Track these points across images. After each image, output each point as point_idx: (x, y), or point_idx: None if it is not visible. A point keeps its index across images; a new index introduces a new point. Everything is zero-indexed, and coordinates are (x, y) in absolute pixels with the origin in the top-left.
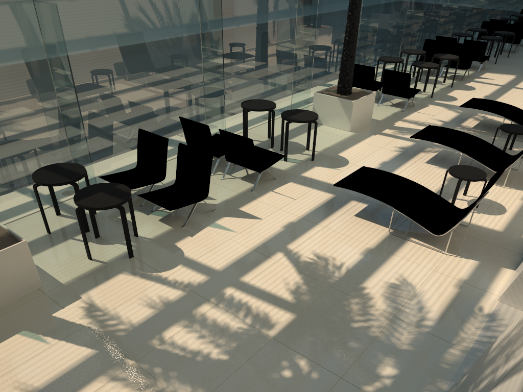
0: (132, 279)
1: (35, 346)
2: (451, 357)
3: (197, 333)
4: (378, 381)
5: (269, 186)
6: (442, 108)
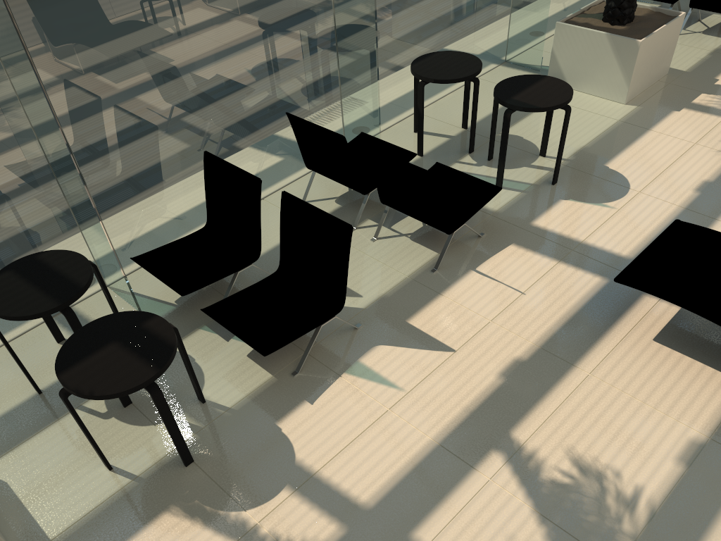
0: (186, 532)
1: None
2: None
3: None
4: None
5: (469, 257)
6: None
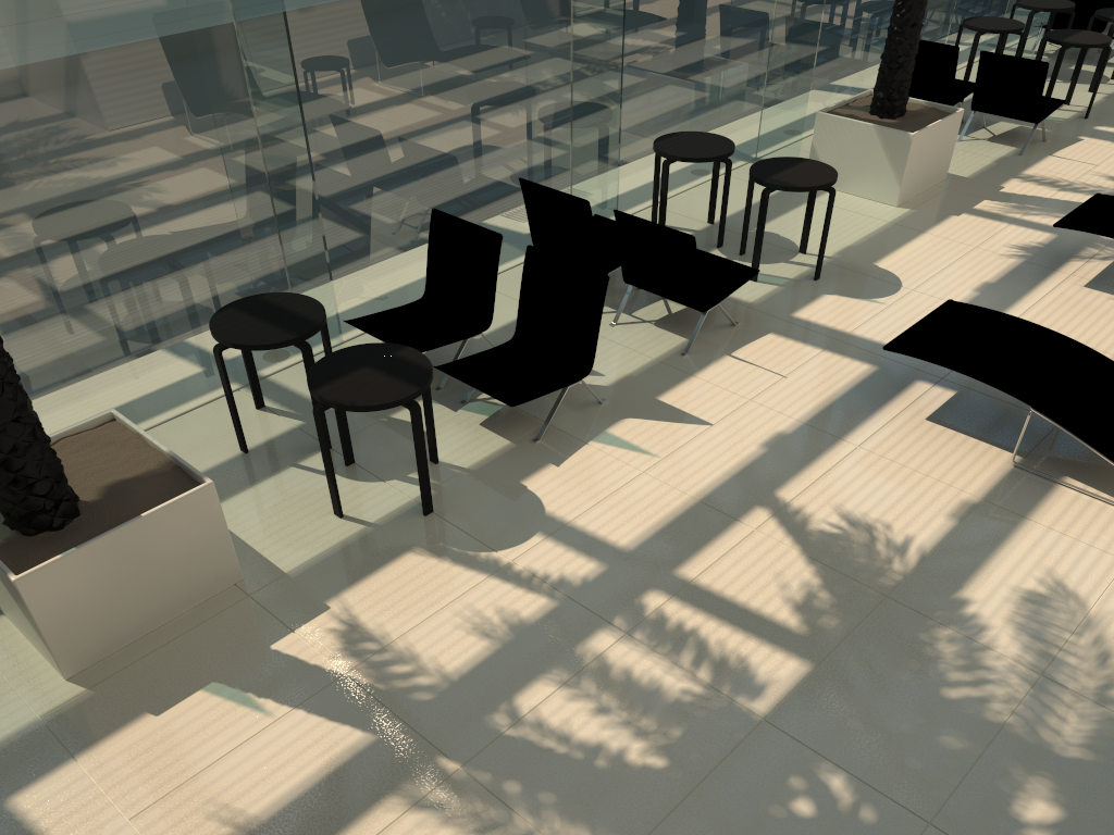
0: (434, 567)
1: (242, 720)
2: None
3: (591, 700)
4: (1018, 834)
5: (723, 343)
6: None
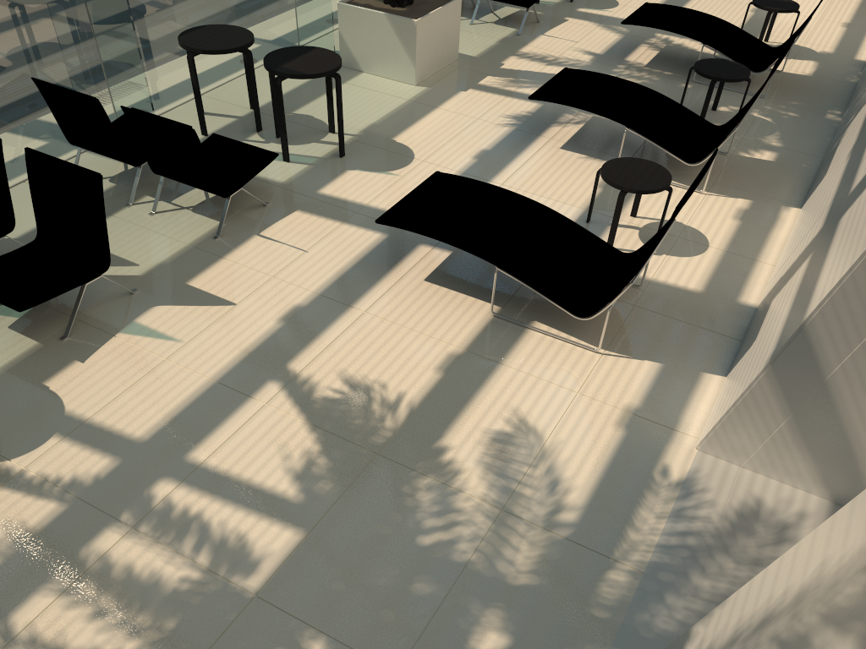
0: None
1: None
2: (612, 590)
3: (89, 605)
4: None
5: (253, 224)
6: (591, 25)
